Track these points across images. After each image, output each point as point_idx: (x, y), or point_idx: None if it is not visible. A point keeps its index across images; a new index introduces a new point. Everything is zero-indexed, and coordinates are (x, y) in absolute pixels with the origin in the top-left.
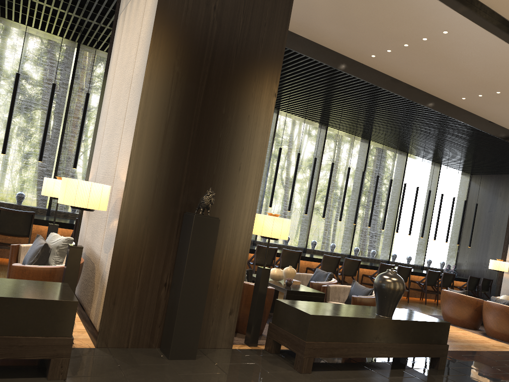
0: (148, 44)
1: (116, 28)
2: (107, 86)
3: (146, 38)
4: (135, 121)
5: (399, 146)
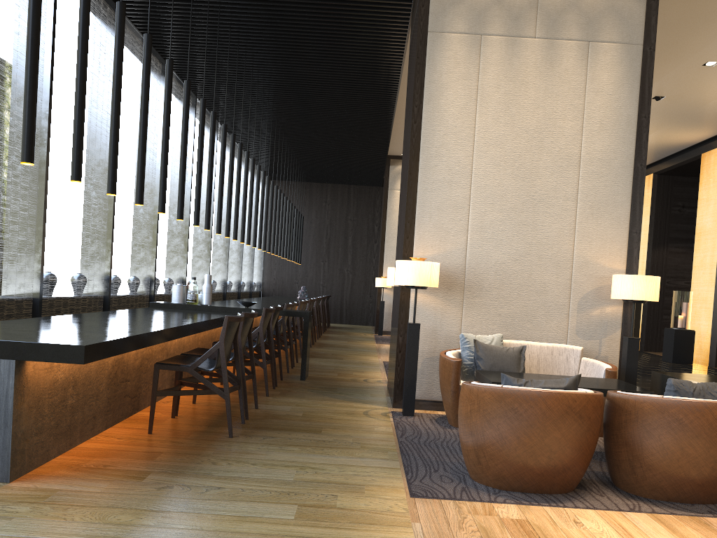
0: (628, 136)
1: (428, 46)
2: (437, 131)
3: (616, 126)
4: (627, 212)
5: (257, 150)
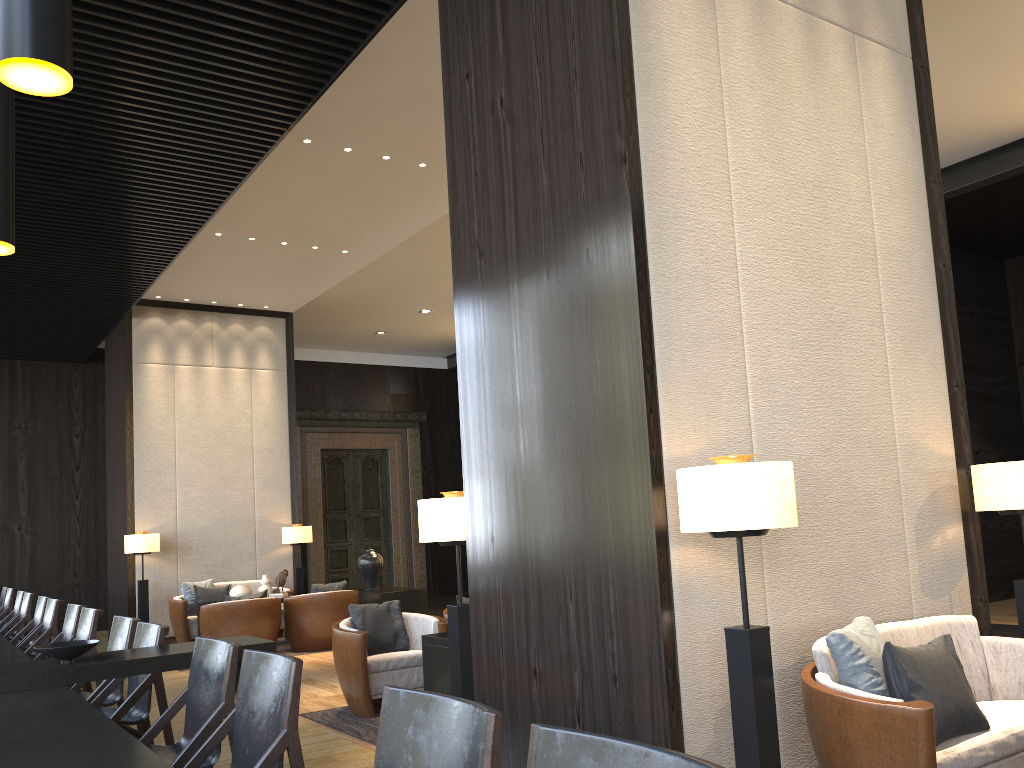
0: (922, 213)
1: None
2: (669, 159)
3: (906, 193)
4: (941, 349)
5: None
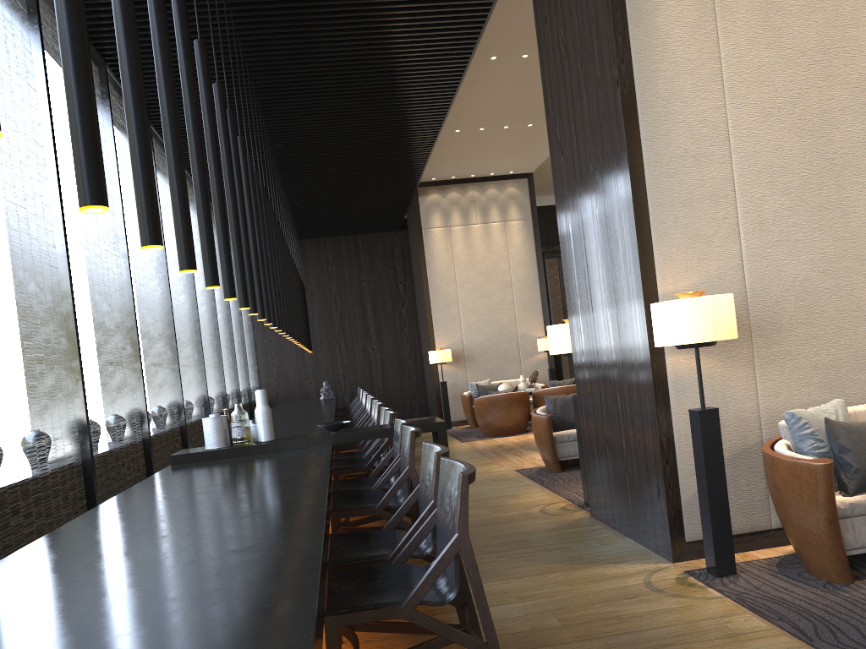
0: None
1: None
2: (660, 71)
3: None
4: None
5: None
